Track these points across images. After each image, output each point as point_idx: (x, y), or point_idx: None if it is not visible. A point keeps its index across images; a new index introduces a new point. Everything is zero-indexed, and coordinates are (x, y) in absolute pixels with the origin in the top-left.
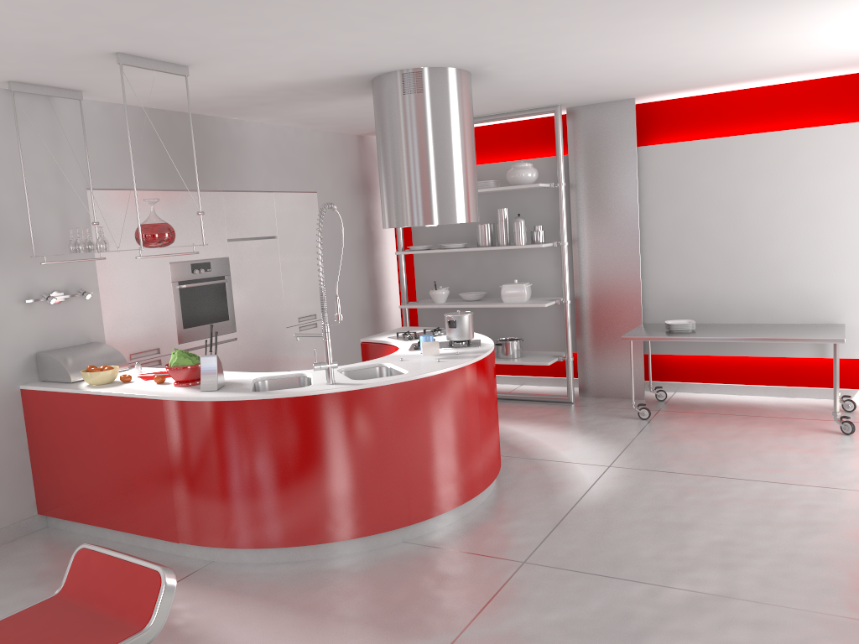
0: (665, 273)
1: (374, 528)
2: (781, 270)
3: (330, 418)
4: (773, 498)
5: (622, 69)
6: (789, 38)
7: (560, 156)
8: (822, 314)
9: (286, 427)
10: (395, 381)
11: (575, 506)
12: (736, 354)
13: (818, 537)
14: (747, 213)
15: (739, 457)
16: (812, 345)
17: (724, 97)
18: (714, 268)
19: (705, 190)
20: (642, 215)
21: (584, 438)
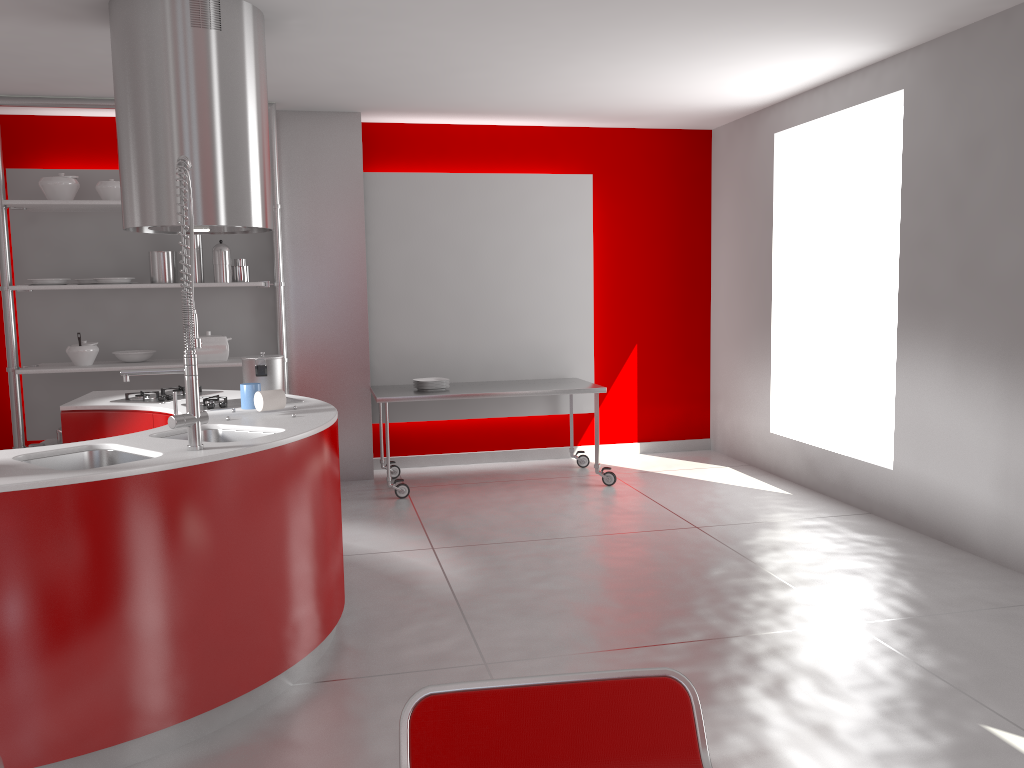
0: (395, 326)
1: (269, 671)
2: (516, 322)
3: (216, 501)
4: (629, 547)
5: (416, 66)
6: (597, 68)
7: (276, 170)
8: (554, 369)
9: (149, 524)
10: (292, 438)
11: (456, 594)
12: (472, 416)
13: (709, 571)
14: (483, 259)
15: (548, 518)
16: (546, 402)
17: (447, 130)
18: (449, 320)
19: (439, 231)
20: (368, 255)
21: (362, 526)
